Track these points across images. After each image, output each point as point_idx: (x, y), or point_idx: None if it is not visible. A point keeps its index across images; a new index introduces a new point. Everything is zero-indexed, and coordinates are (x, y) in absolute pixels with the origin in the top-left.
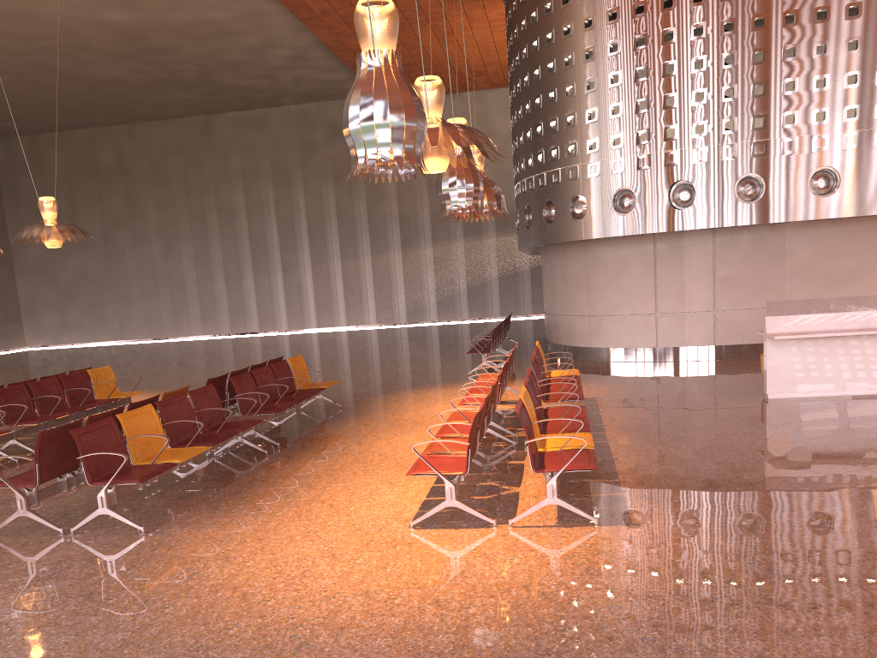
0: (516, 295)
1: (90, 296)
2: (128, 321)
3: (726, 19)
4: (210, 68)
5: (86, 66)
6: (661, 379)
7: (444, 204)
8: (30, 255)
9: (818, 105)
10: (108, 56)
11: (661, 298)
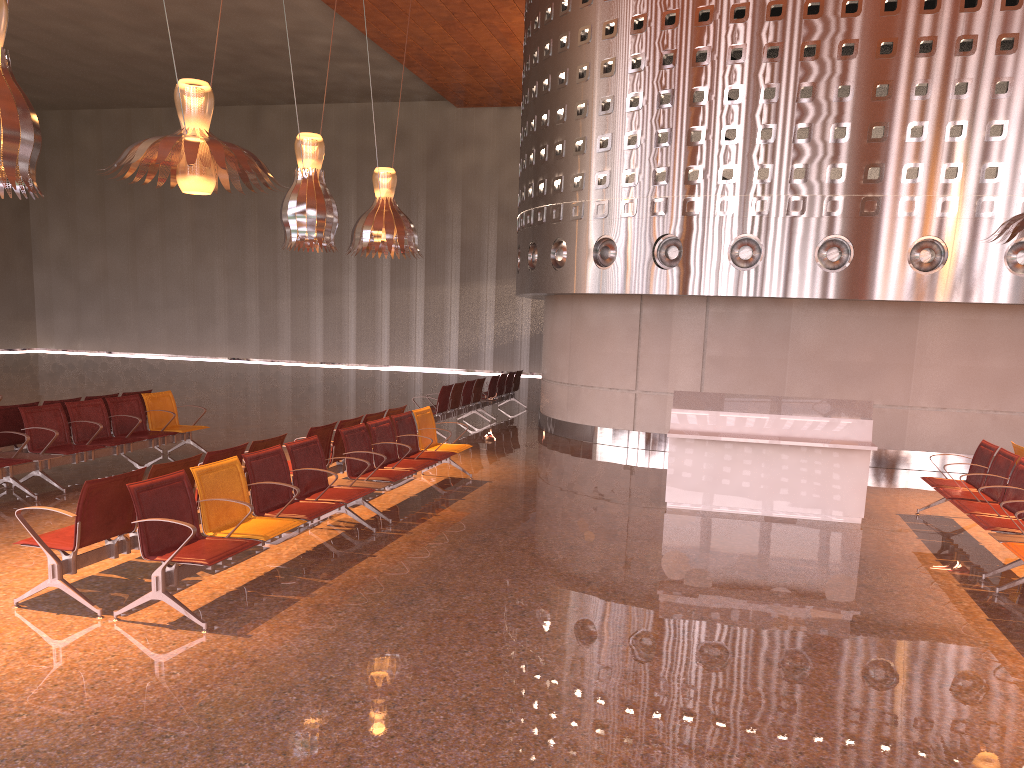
0: None
1: (110, 298)
2: (148, 332)
3: (735, 45)
4: (244, 51)
5: (101, 37)
6: (598, 469)
7: (285, 233)
8: (51, 246)
9: (834, 160)
10: (123, 27)
11: (643, 373)
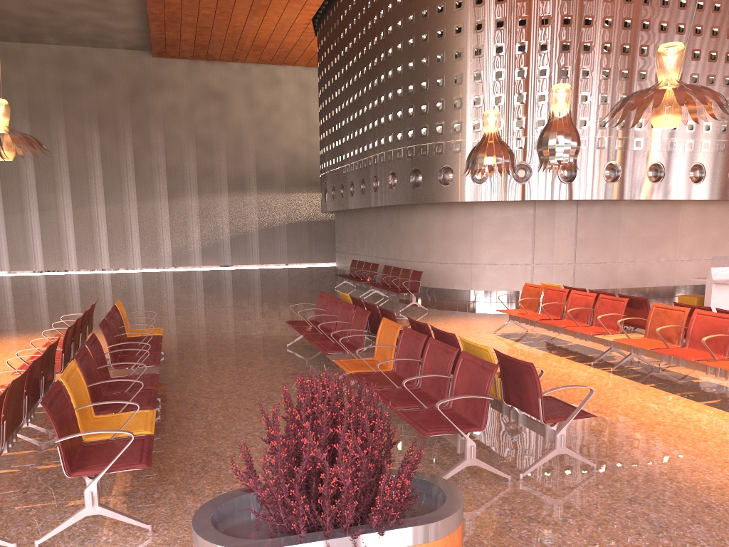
0: (273, 246)
1: None
2: None
3: (605, 42)
4: None
5: None
6: None
7: (553, 158)
8: None
9: None
10: None
11: (537, 252)
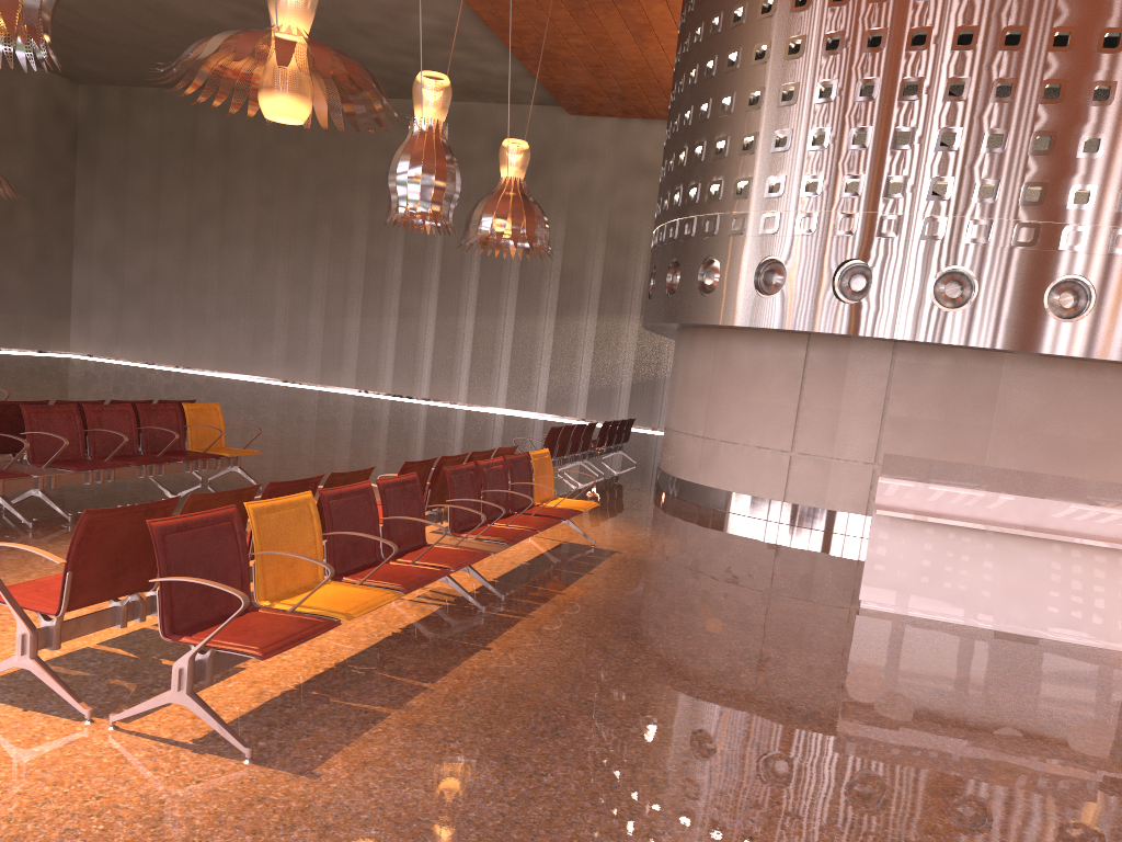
0: None
1: (157, 302)
2: (196, 344)
3: (964, 26)
4: (334, 27)
5: None
6: (750, 546)
7: (390, 202)
8: (95, 238)
9: (1081, 180)
10: None
11: (803, 431)
